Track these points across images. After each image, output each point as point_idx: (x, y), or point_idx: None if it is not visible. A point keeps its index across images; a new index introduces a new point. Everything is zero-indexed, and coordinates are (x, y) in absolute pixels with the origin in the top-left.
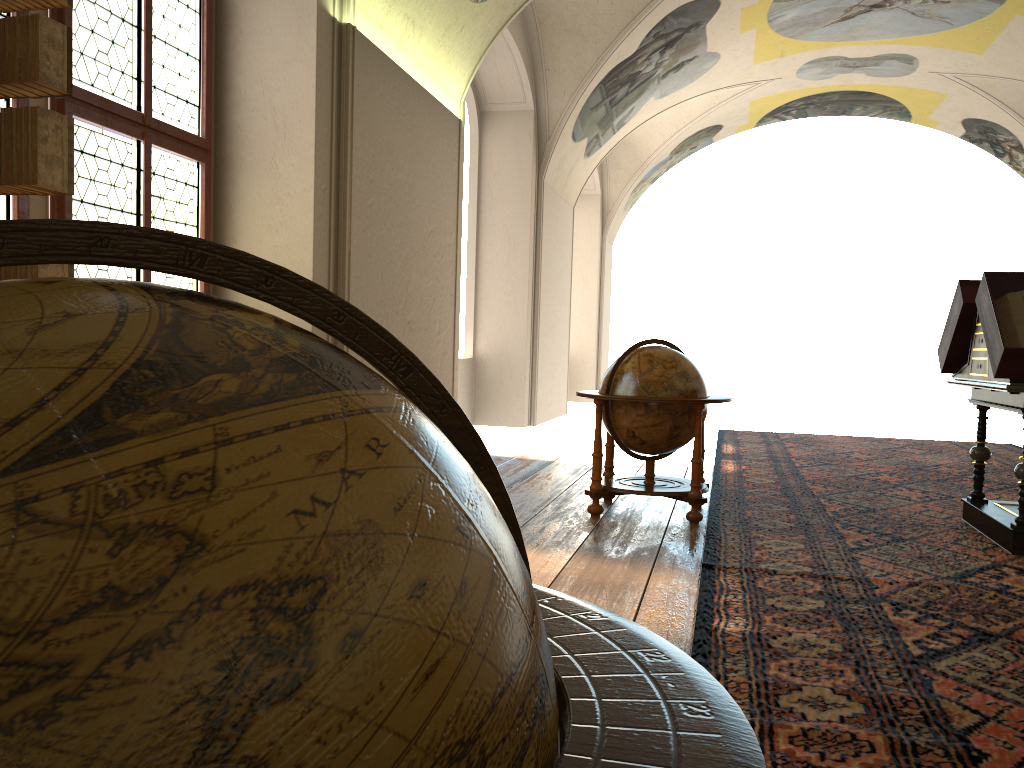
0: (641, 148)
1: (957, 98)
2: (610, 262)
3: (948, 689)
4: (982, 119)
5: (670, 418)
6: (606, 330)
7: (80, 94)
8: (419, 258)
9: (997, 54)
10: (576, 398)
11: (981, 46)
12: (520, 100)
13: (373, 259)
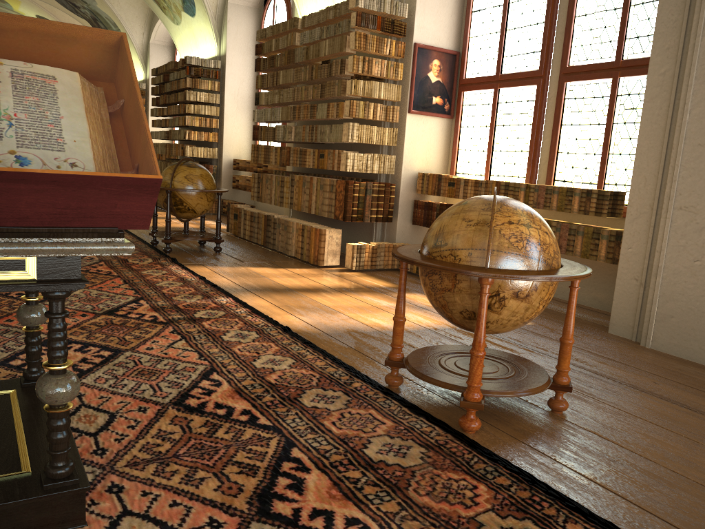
0: None
1: None
2: None
3: (129, 292)
4: None
5: None
6: None
7: (570, 70)
8: None
9: None
10: None
11: None
12: None
13: None
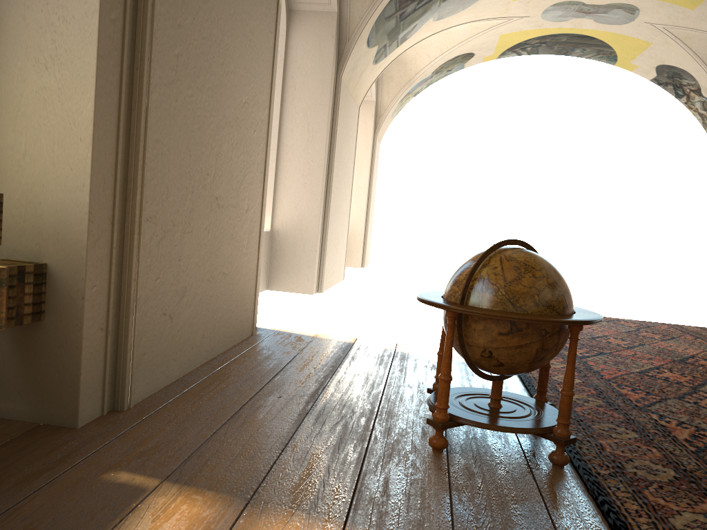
0: (411, 66)
1: (659, 47)
2: (378, 157)
3: None
4: (674, 66)
5: (539, 339)
6: (372, 211)
7: None
8: (231, 129)
9: (706, 10)
10: (346, 264)
11: (696, 2)
12: (325, 1)
13: (178, 121)
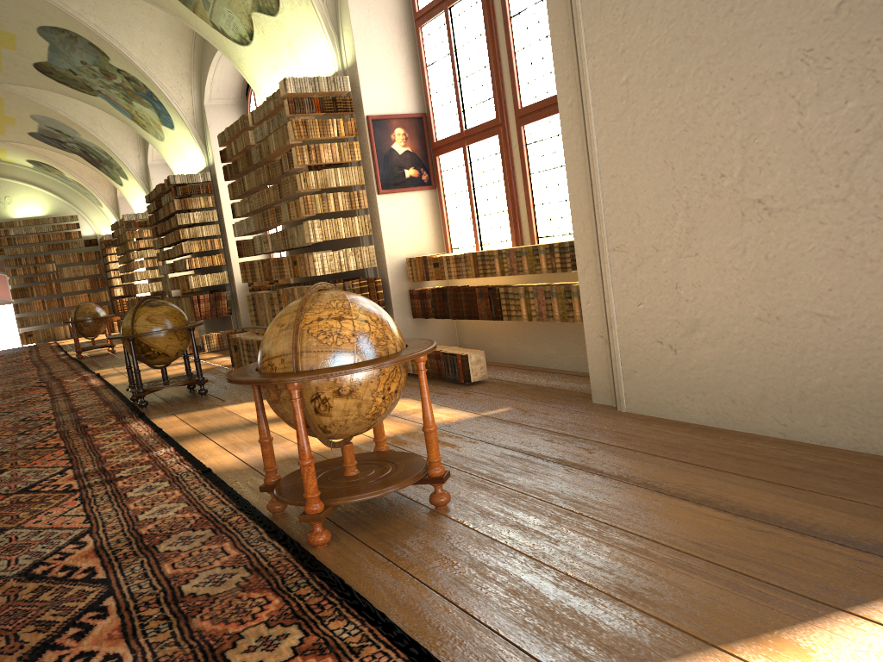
0: None
1: None
2: None
3: (62, 463)
4: None
5: None
6: None
7: (522, 111)
8: (788, 81)
9: None
10: None
11: None
12: None
13: (641, 143)
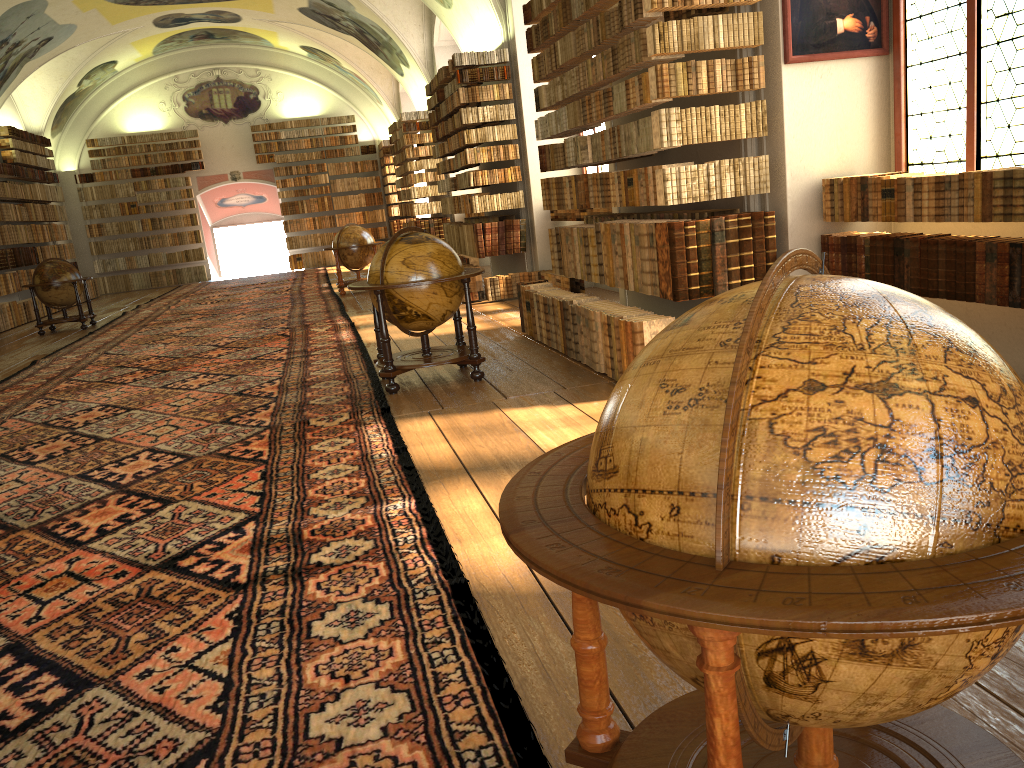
0: None
1: None
2: None
3: (248, 502)
4: None
5: None
6: None
7: None
8: None
9: None
10: None
11: None
12: None
13: None
